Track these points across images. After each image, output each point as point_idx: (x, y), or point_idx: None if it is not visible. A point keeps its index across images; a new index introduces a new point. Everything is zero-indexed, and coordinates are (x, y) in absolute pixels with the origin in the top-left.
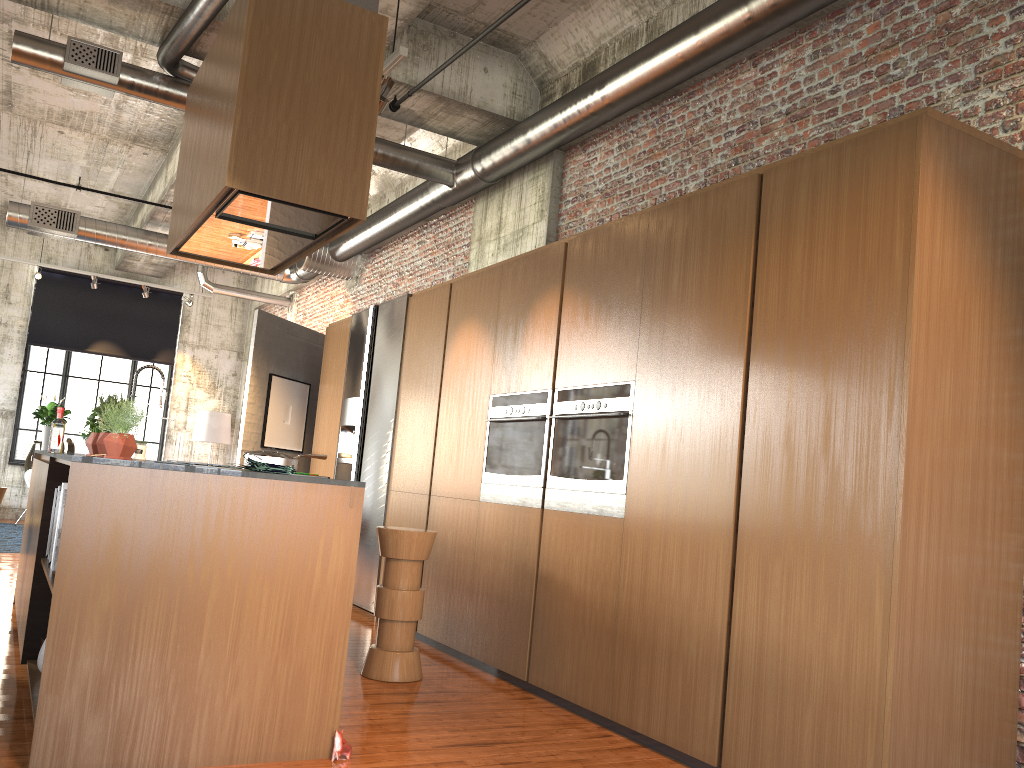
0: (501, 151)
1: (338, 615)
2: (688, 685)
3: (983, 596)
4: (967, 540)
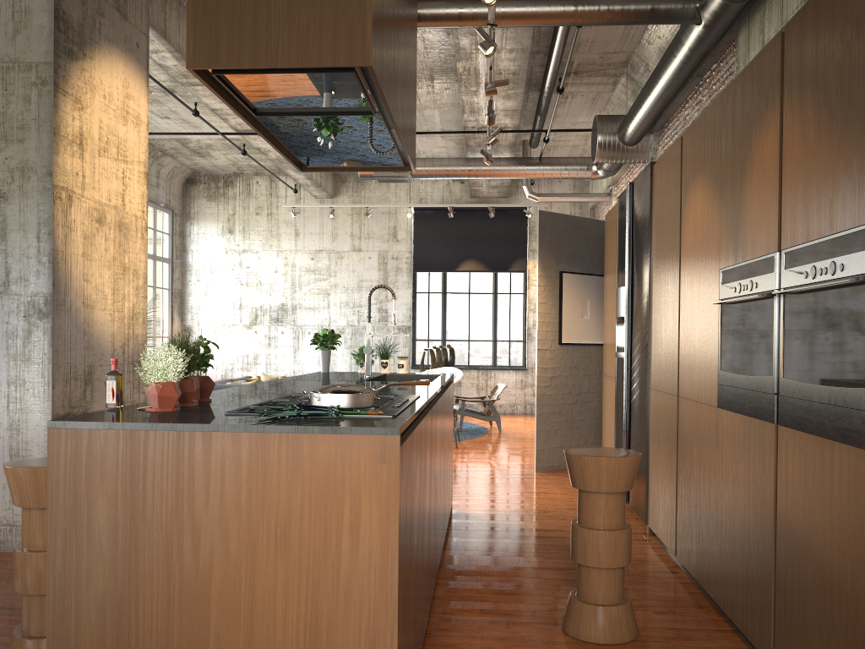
0: None
1: (379, 608)
2: None
3: None
4: None
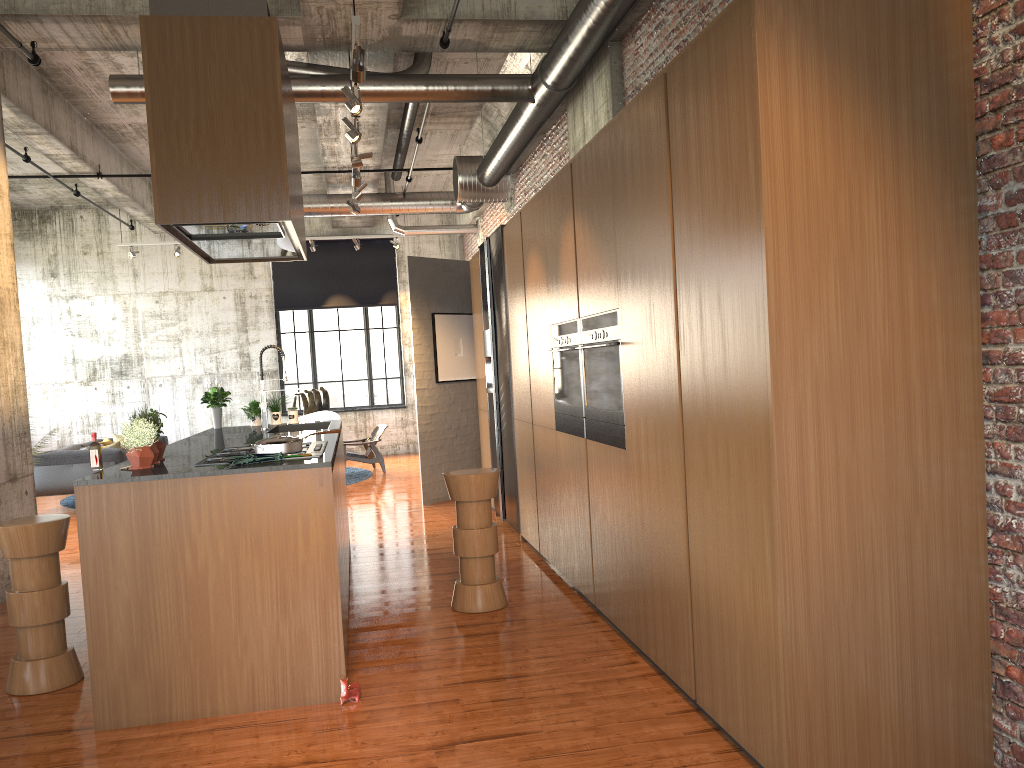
0: (555, 59)
1: (327, 581)
2: (673, 618)
3: (917, 522)
4: (884, 464)
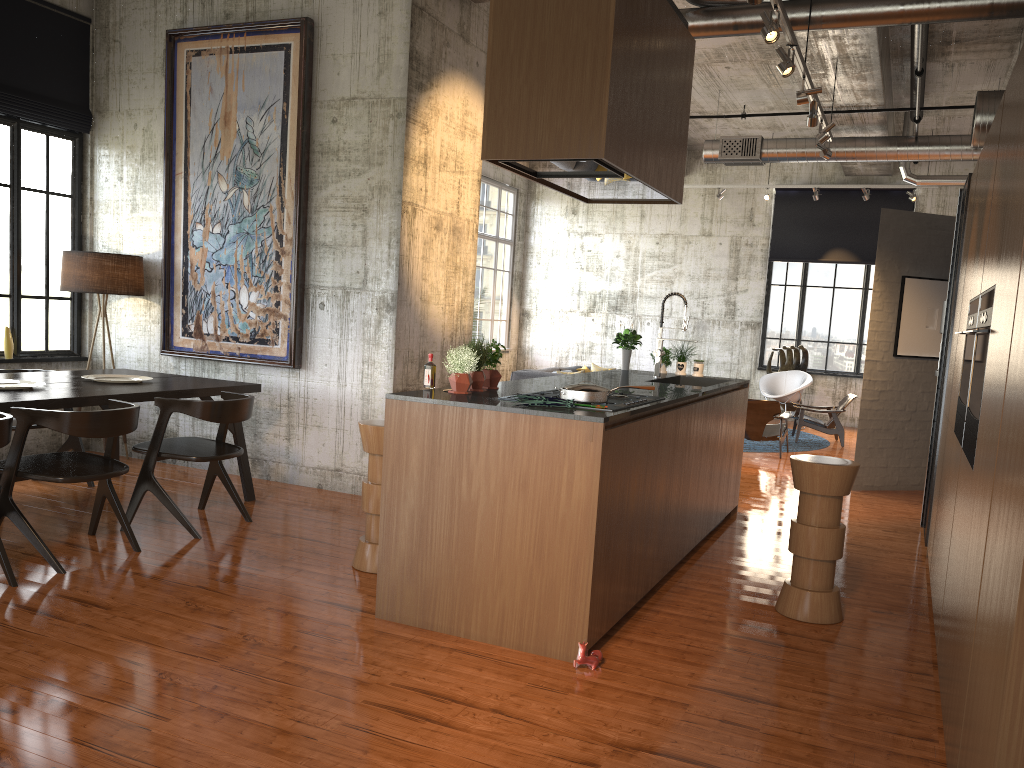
0: None
1: (582, 539)
2: (958, 703)
3: None
4: None
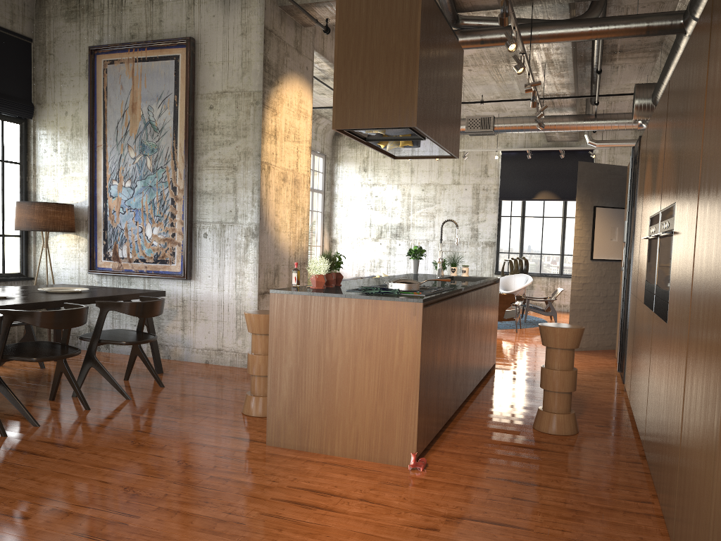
0: None
1: (411, 382)
2: (671, 472)
3: None
4: None
